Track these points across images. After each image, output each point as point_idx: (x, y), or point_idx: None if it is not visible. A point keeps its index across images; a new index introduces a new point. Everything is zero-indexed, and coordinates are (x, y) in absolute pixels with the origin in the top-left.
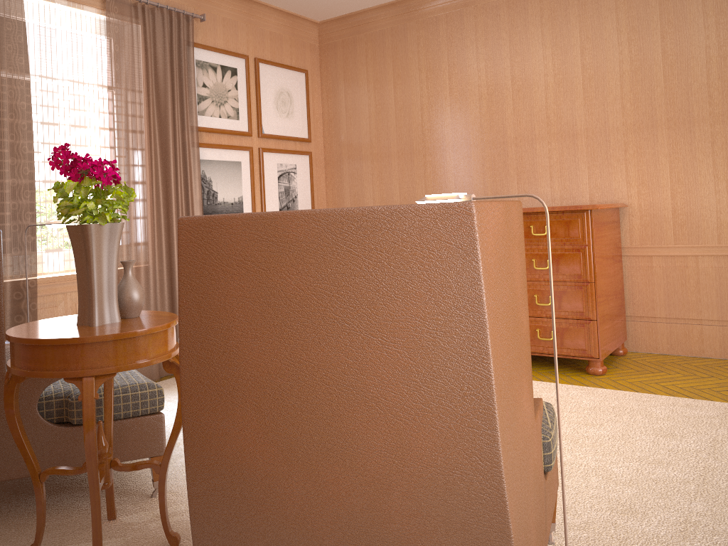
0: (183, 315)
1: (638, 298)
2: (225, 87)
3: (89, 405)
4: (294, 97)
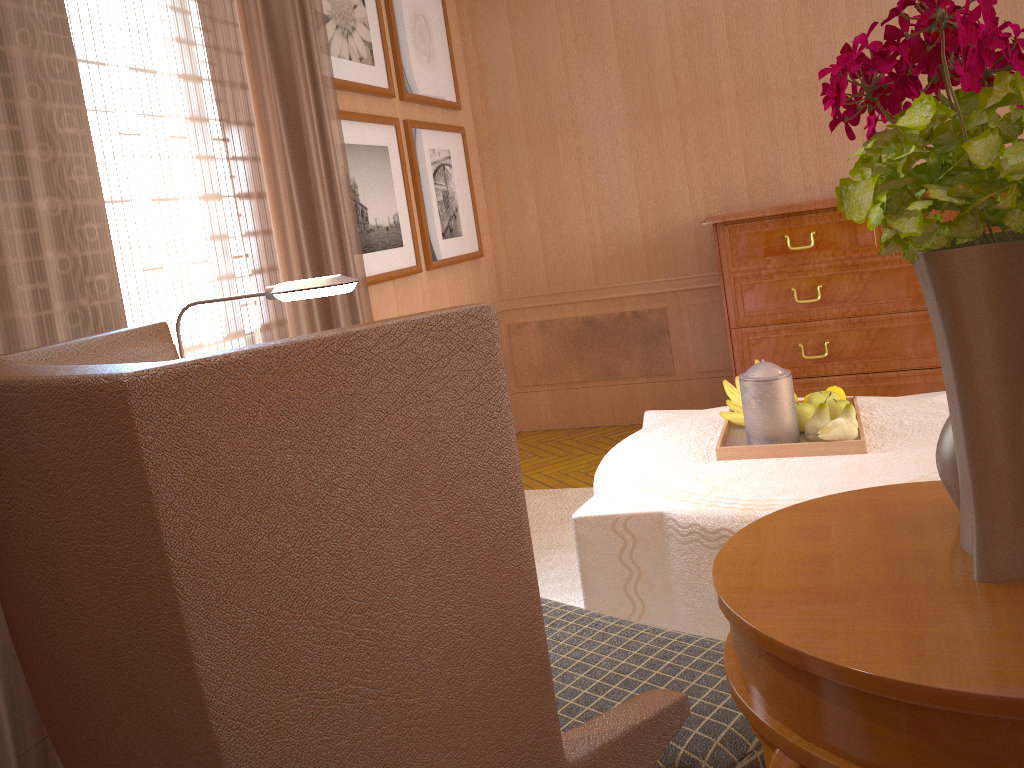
0: None
1: None
2: None
3: None
4: (433, 25)
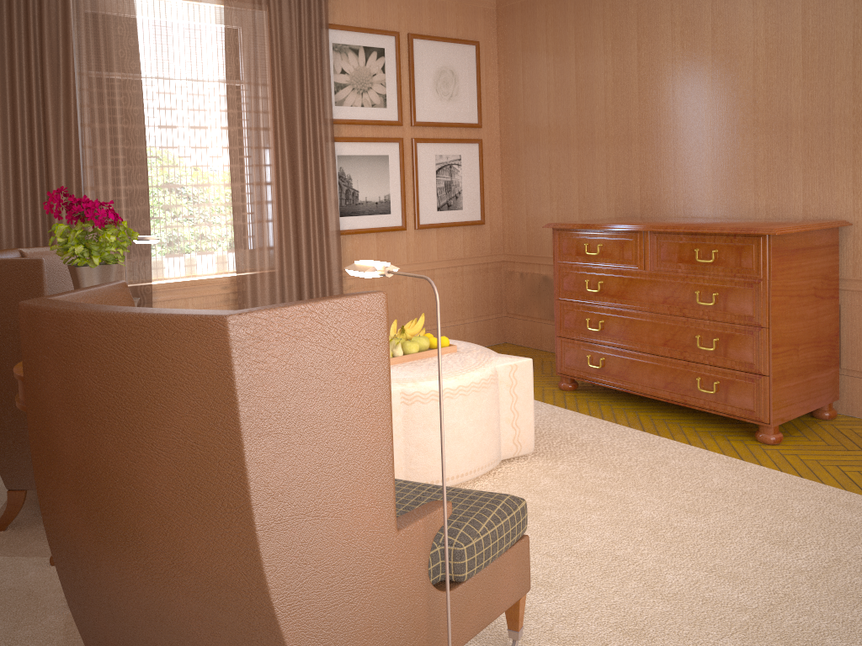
0: (26, 393)
1: (859, 347)
2: (368, 71)
3: None
4: (460, 75)
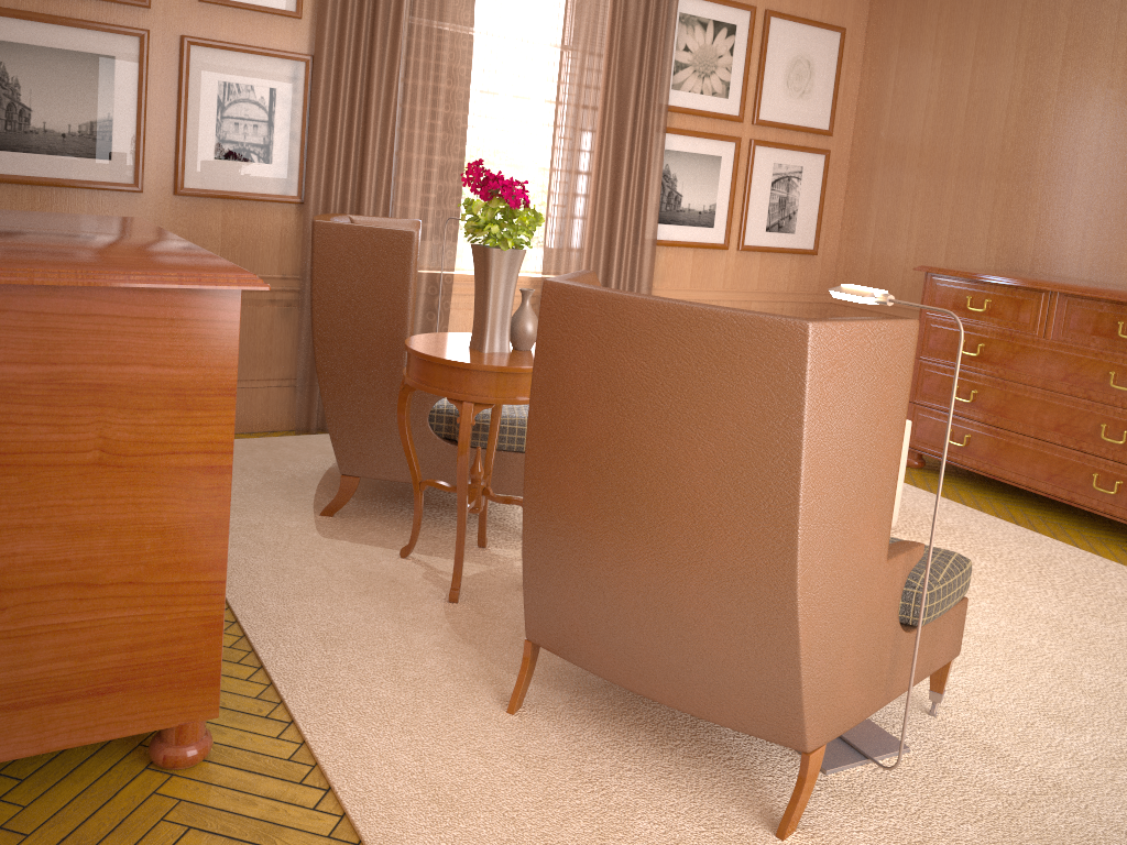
0: (536, 370)
1: None
2: (714, 51)
3: (465, 429)
4: (817, 68)
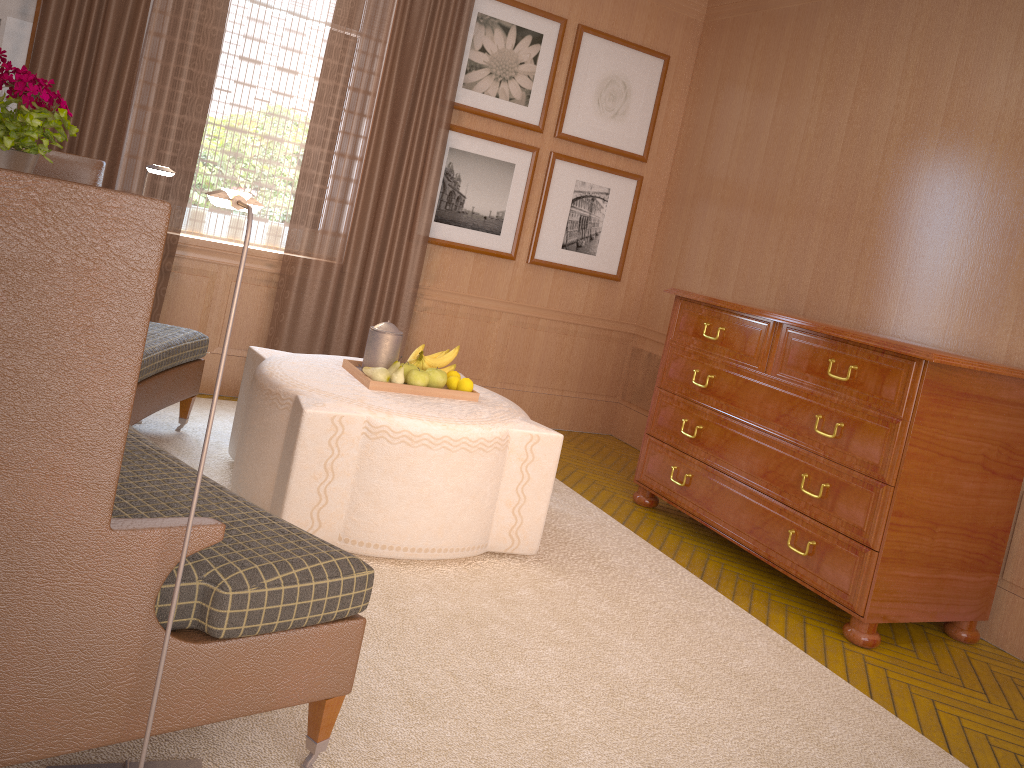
0: None
1: None
2: (515, 57)
3: None
4: (634, 91)
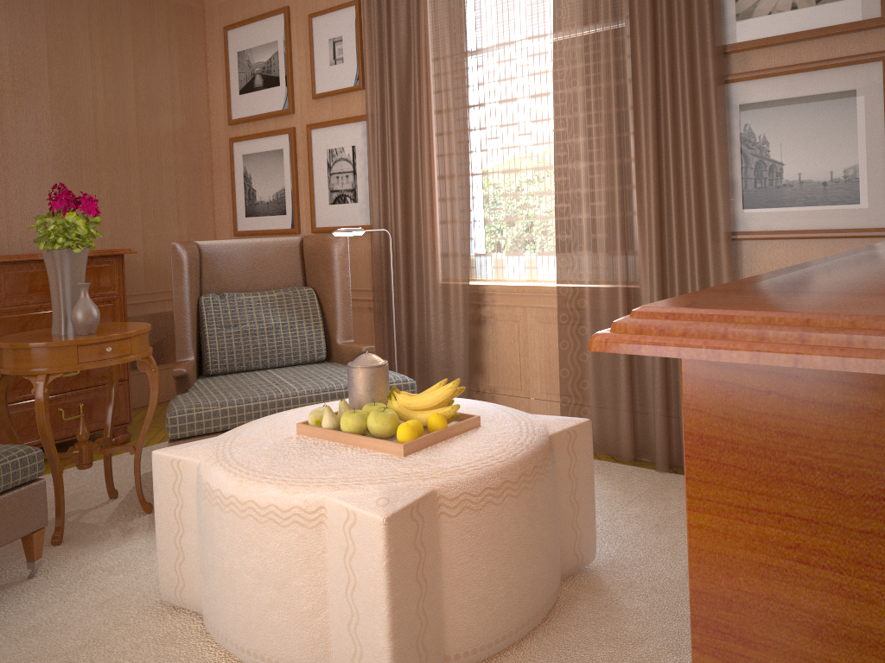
0: None
1: None
2: None
3: None
4: None
